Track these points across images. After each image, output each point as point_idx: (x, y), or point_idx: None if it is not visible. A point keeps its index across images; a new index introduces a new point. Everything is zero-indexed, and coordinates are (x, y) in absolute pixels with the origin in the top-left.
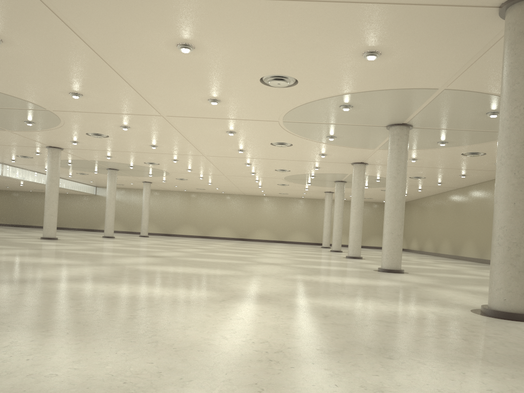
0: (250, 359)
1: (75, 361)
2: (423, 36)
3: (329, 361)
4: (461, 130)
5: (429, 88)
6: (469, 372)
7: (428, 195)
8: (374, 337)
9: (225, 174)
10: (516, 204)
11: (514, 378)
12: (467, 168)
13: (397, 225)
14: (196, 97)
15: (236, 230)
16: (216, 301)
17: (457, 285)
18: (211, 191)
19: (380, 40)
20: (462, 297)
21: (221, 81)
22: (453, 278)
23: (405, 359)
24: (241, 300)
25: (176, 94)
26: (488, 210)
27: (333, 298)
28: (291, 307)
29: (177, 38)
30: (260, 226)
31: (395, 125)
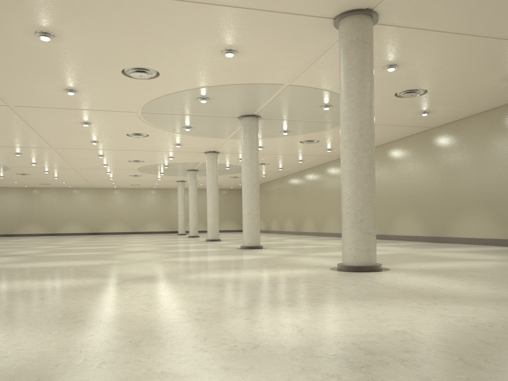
0: (179, 321)
1: (15, 344)
2: (274, 38)
3: (245, 314)
4: (301, 121)
5: (276, 83)
6: (350, 307)
7: (270, 179)
8: (269, 294)
9: (75, 167)
10: (358, 179)
11: (381, 306)
12: (304, 154)
13: (254, 206)
14: (50, 87)
15: (87, 225)
16: (113, 285)
17: (310, 253)
18: (57, 185)
19: (238, 40)
20: (318, 260)
21: (80, 71)
22: (304, 248)
23: (301, 305)
24: (136, 282)
25: (28, 83)
26: (322, 190)
27: (217, 272)
28: (185, 282)
29: (36, 26)
30: (113, 219)
31: (246, 116)
